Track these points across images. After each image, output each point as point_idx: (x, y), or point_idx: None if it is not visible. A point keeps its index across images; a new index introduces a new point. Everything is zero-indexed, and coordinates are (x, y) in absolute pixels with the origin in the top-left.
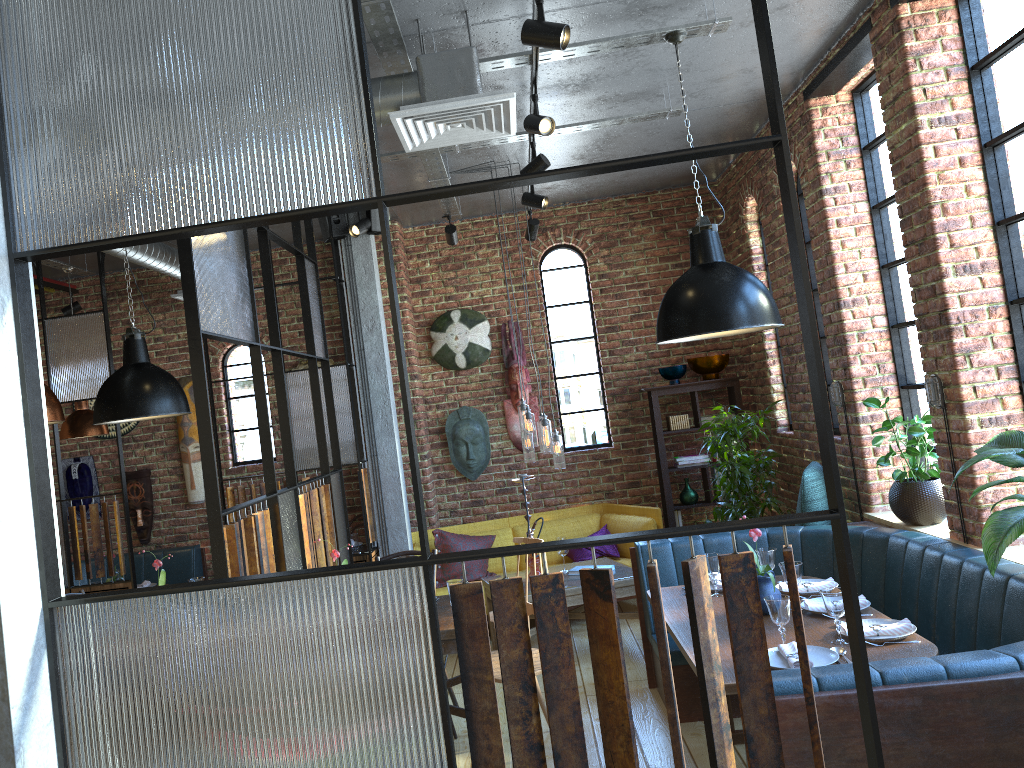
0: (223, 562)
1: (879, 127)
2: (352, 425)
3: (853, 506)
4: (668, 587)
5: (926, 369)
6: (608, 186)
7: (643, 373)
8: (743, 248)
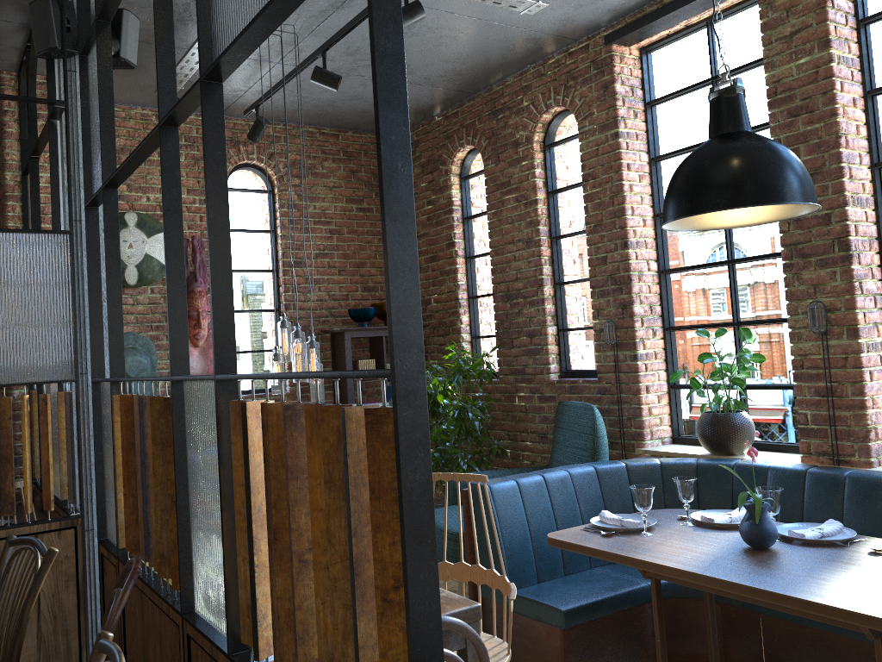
0: (426, 493)
1: (673, 84)
2: (71, 323)
3: (608, 444)
4: (563, 530)
5: (794, 297)
6: (320, 109)
7: (324, 315)
8: (440, 199)
